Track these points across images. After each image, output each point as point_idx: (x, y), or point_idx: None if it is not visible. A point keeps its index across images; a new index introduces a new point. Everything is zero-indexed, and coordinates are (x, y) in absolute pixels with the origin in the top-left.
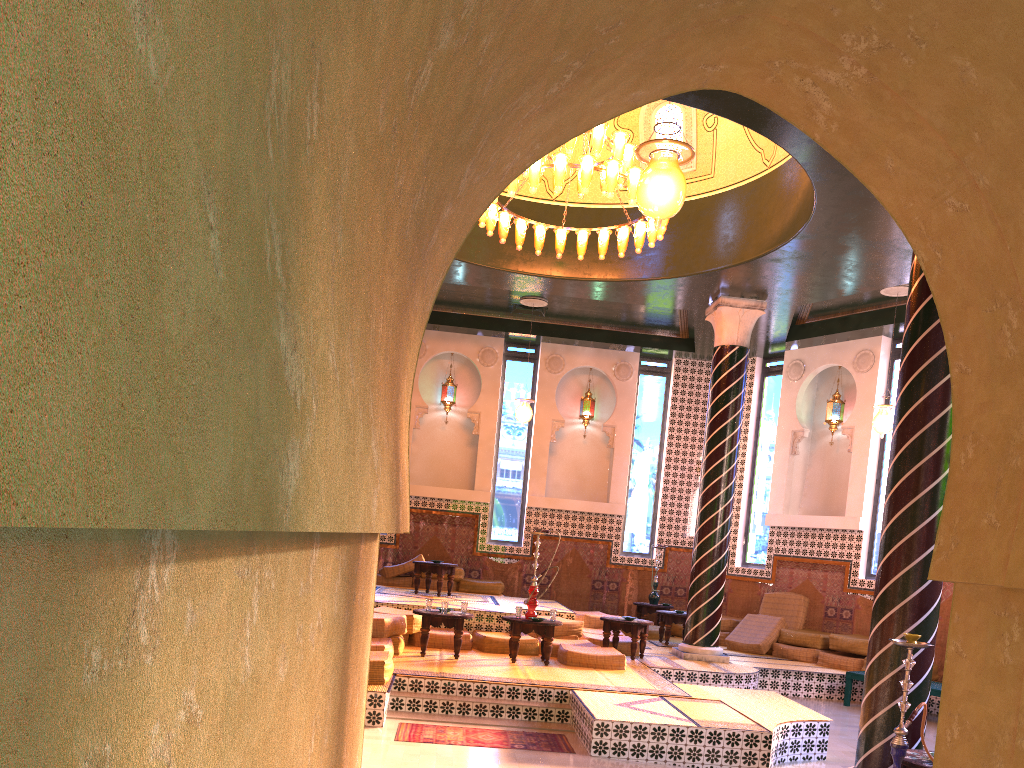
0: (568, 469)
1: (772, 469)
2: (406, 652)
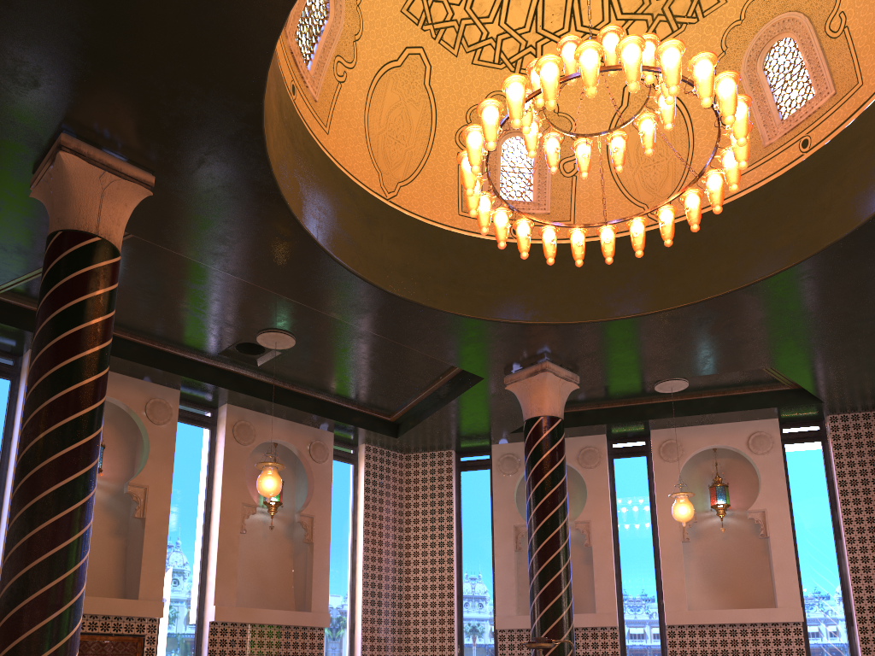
0: (247, 570)
1: (495, 567)
2: None
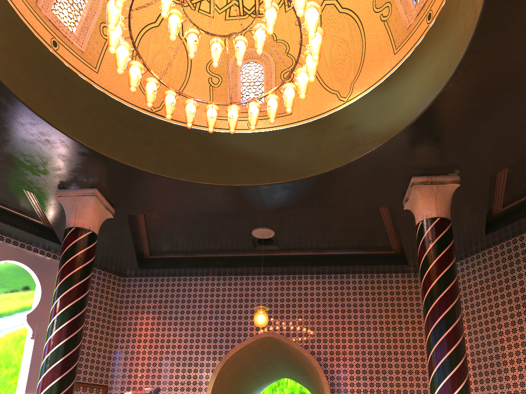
0: None
1: None
2: None
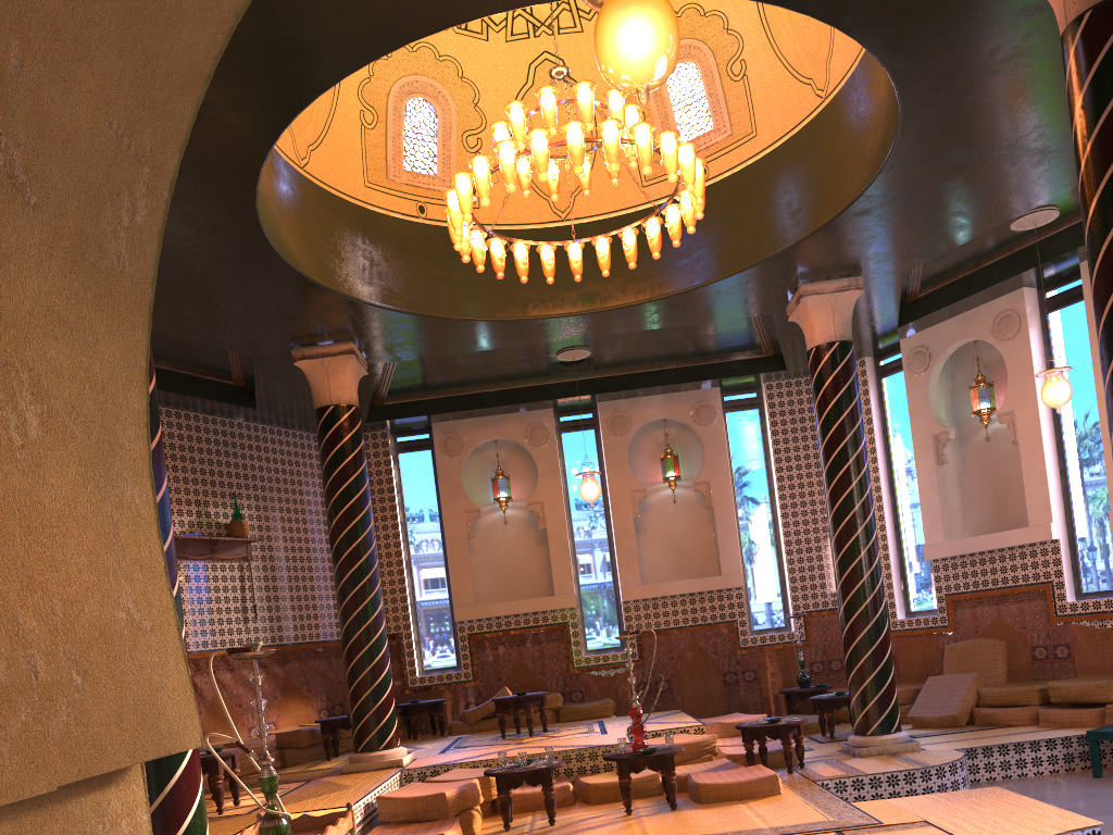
0: (664, 545)
1: (918, 489)
2: (487, 828)
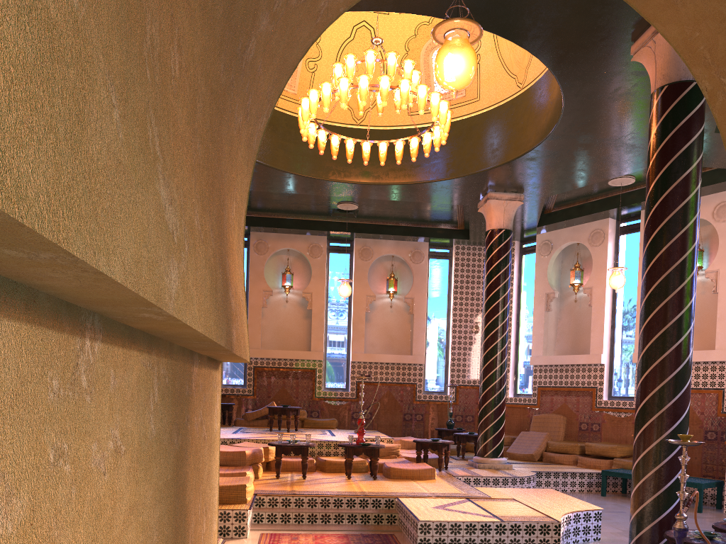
0: (380, 332)
1: (532, 323)
2: (264, 476)
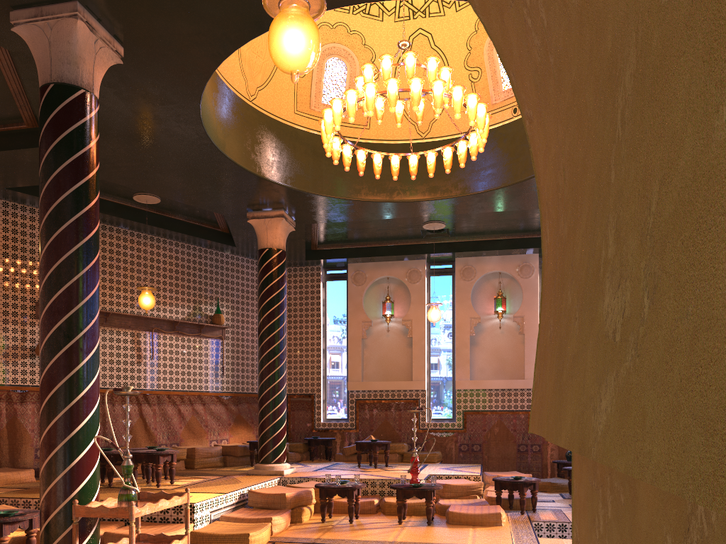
0: (490, 356)
1: None
2: (313, 519)
